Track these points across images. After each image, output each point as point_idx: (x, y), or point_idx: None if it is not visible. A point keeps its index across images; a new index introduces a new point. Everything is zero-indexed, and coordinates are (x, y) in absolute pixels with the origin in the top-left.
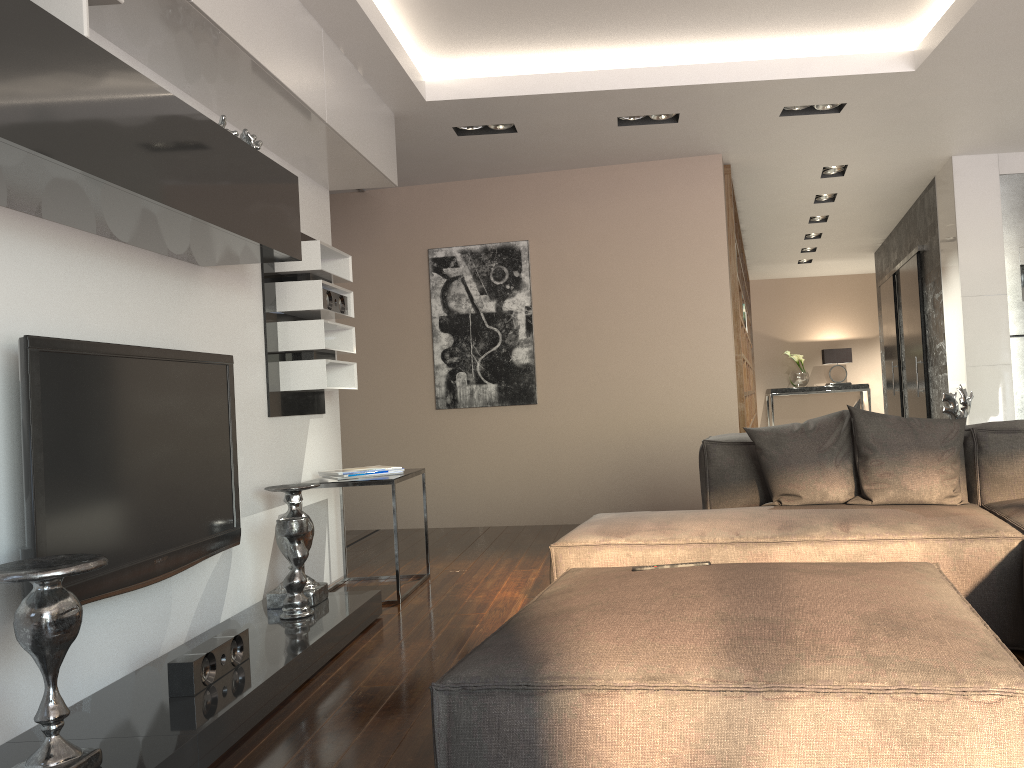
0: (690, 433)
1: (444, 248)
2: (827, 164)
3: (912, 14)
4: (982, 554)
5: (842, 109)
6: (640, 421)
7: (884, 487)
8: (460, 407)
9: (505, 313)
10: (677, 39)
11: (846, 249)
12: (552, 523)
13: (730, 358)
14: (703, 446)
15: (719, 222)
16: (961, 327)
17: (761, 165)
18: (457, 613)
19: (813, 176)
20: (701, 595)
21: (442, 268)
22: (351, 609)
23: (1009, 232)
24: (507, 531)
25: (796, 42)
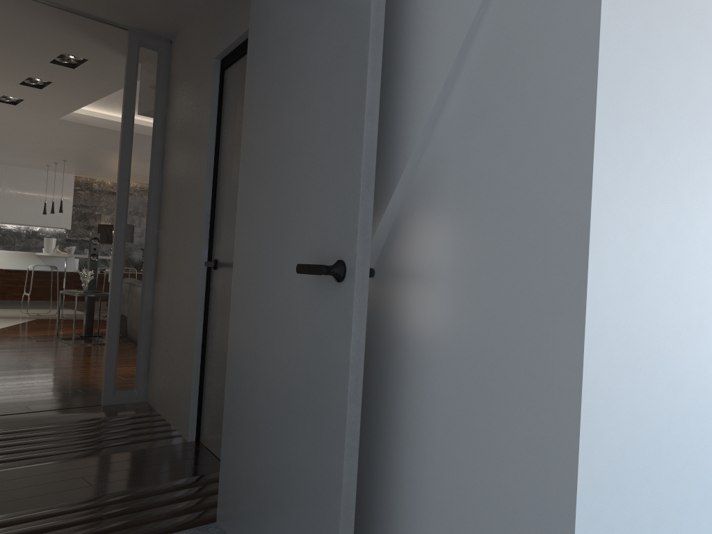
0: None
1: None
2: None
3: (88, 106)
4: None
5: (2, 102)
6: None
7: None
8: None
9: None
10: None
11: None
12: None
13: None
14: None
15: None
16: None
17: None
18: None
19: None
20: None
21: None
22: None
23: None
24: None
25: None
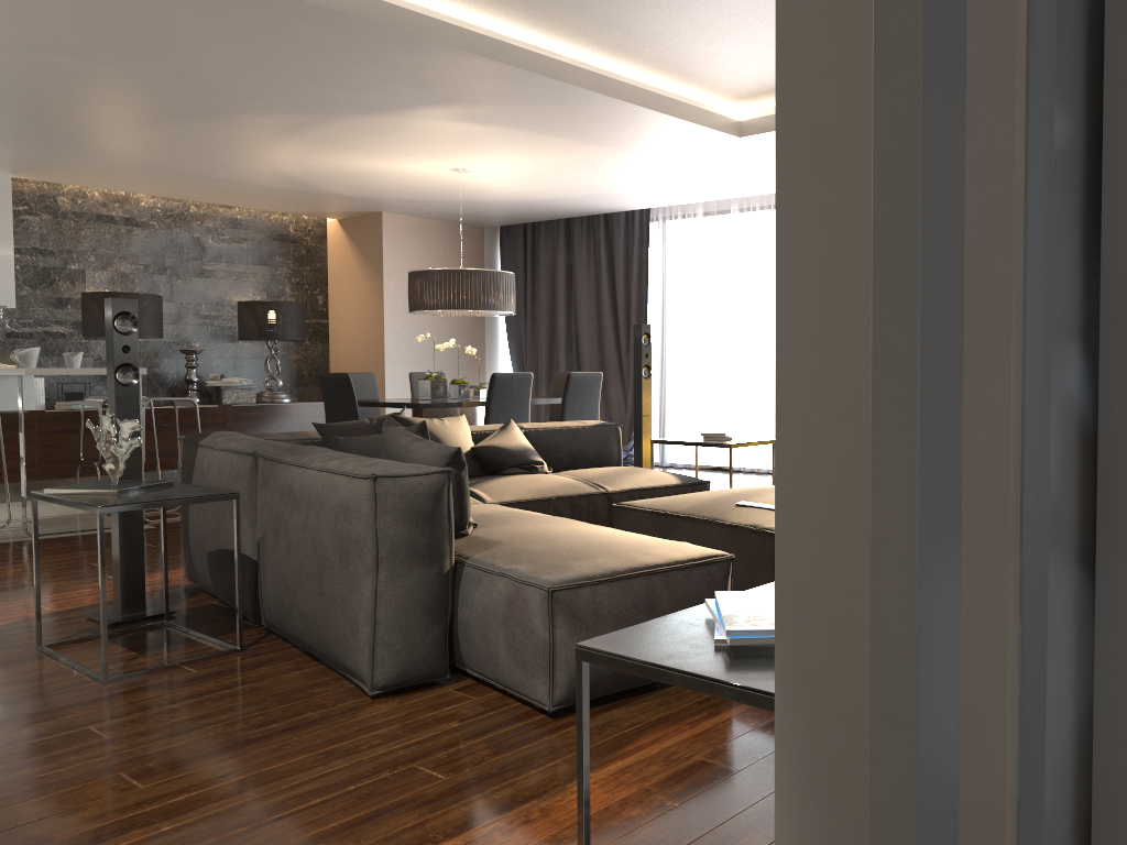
0: None
1: None
2: None
3: None
4: None
5: None
6: None
7: None
8: None
9: None
10: None
11: None
12: None
13: None
14: (451, 477)
15: None
16: None
17: None
18: (732, 773)
19: None
20: None
21: None
22: None
23: None
24: None
25: None
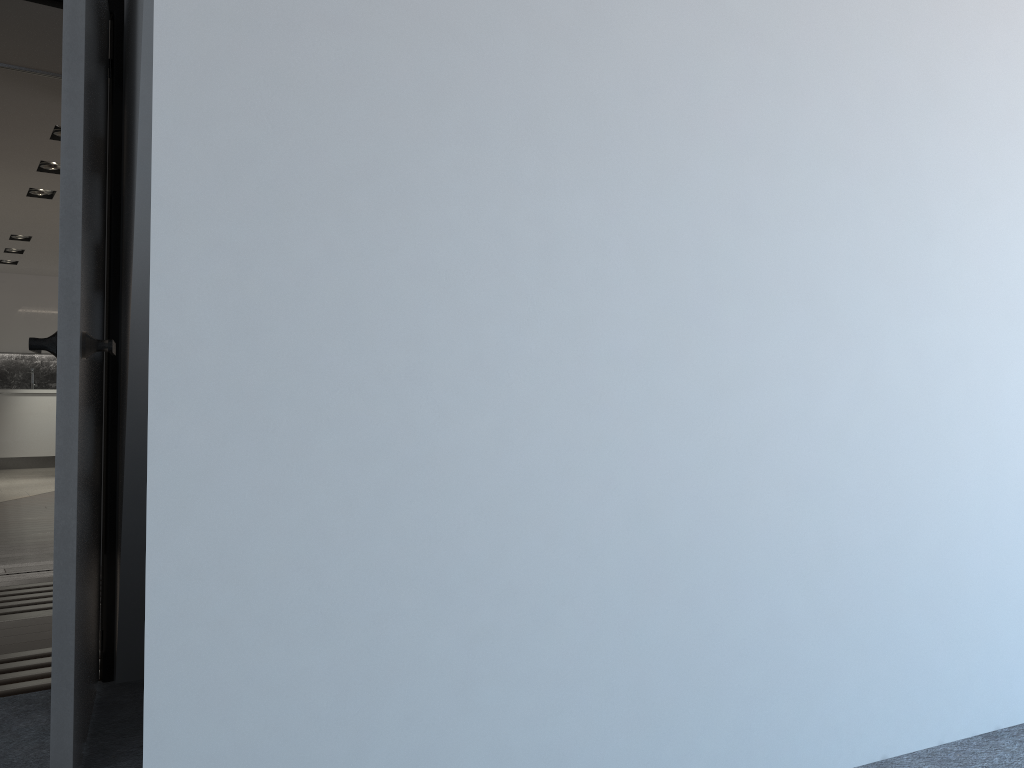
0: None
1: None
2: None
3: None
4: None
5: (35, 197)
6: None
7: None
8: None
9: None
10: None
11: None
12: None
13: None
14: None
15: None
16: None
17: None
18: None
19: None
20: None
21: None
22: None
23: None
24: None
25: None
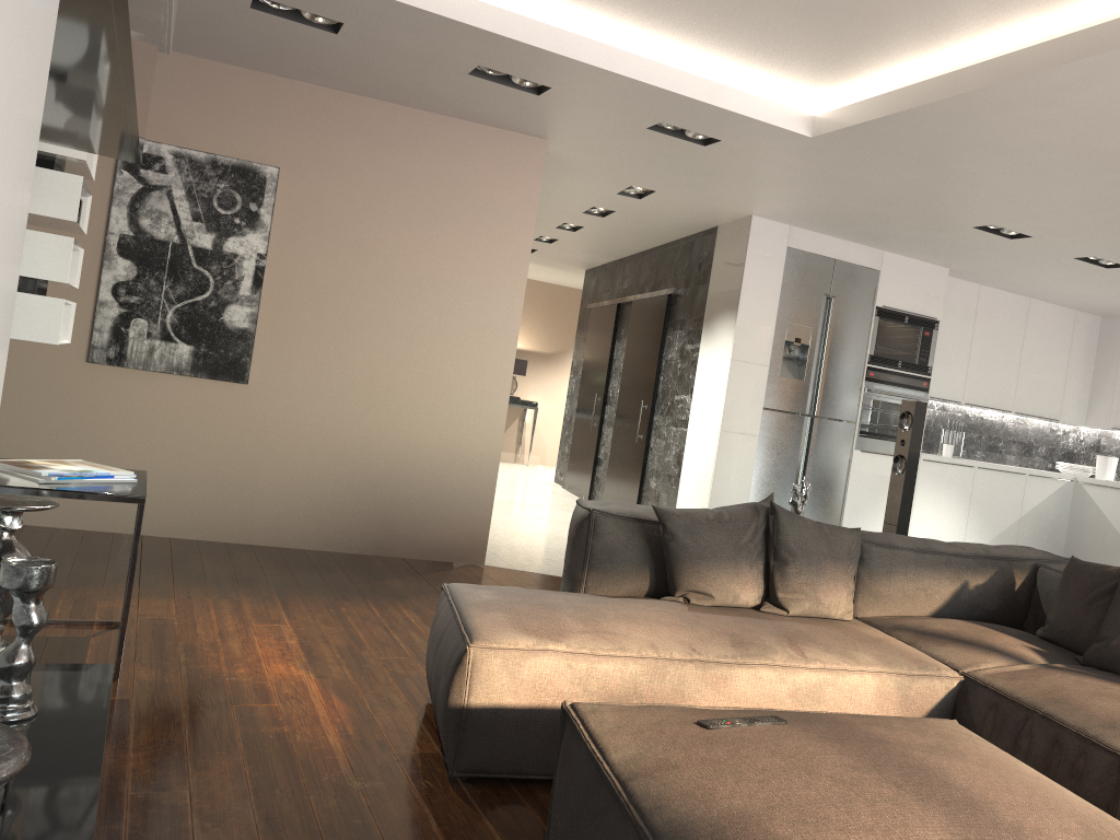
0: (443, 456)
1: (149, 141)
2: (638, 184)
3: (837, 82)
4: (926, 692)
5: (711, 144)
6: (384, 431)
7: (801, 598)
8: (129, 367)
9: (226, 255)
10: (603, 9)
11: (564, 260)
12: (237, 541)
13: (508, 378)
14: (591, 516)
15: (529, 218)
16: (723, 390)
17: (574, 164)
18: (233, 702)
19: (612, 190)
20: (893, 798)
21: (139, 168)
22: (100, 704)
23: (783, 306)
24: (178, 548)
25: (713, 62)
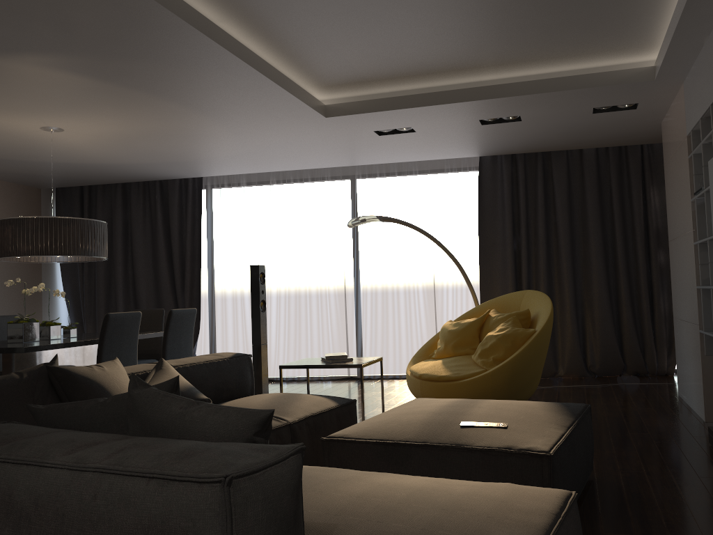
0: None
1: None
2: None
3: None
4: None
5: None
6: None
7: None
8: None
9: None
10: None
11: None
12: None
13: None
14: (303, 456)
15: None
16: None
17: None
18: None
19: None
20: (486, 403)
21: None
22: None
23: None
24: None
25: None
